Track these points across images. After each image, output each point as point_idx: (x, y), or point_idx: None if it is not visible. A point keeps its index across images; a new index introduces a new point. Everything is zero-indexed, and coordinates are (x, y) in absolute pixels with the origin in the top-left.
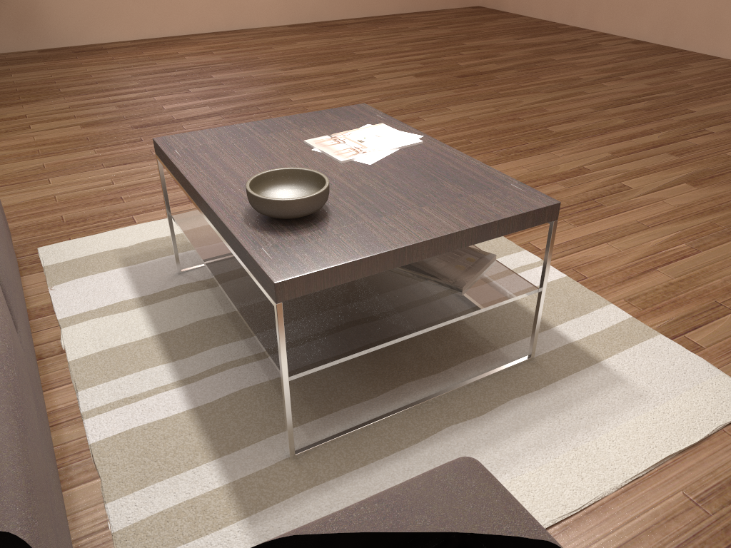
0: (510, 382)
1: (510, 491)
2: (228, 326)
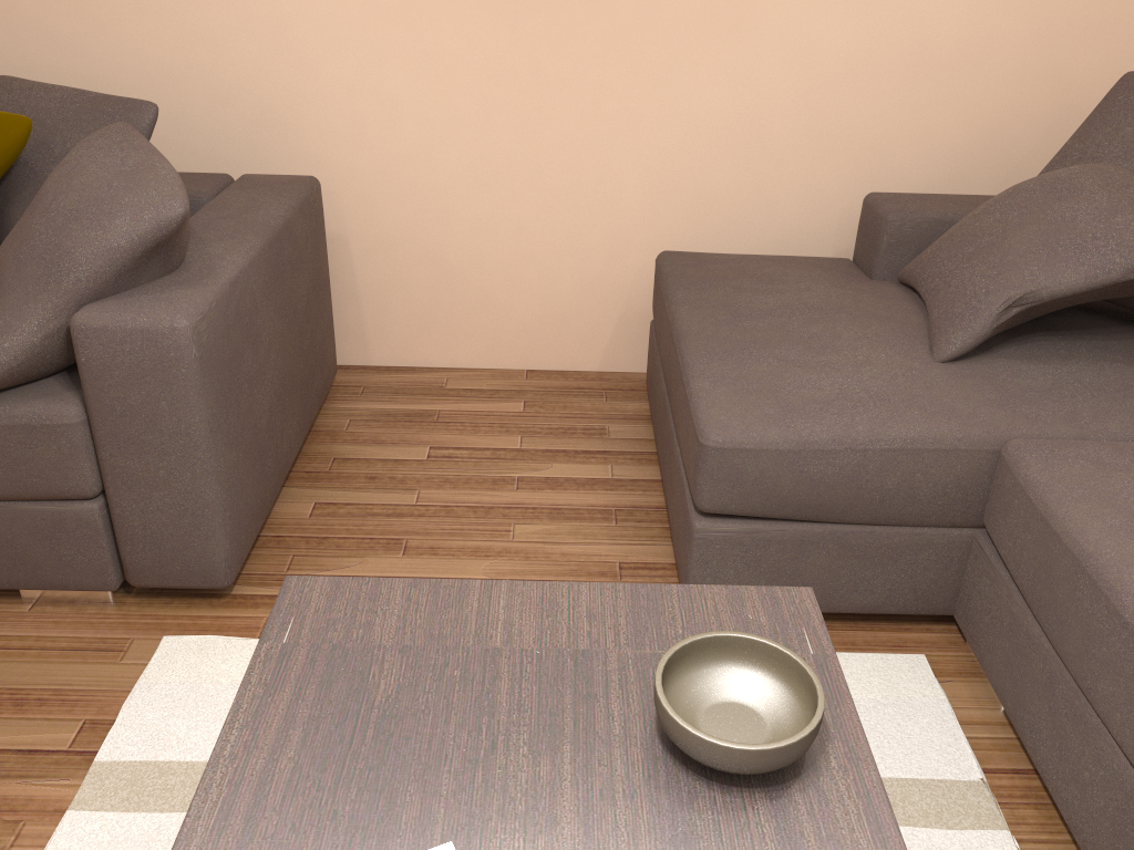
0: None
1: None
2: None
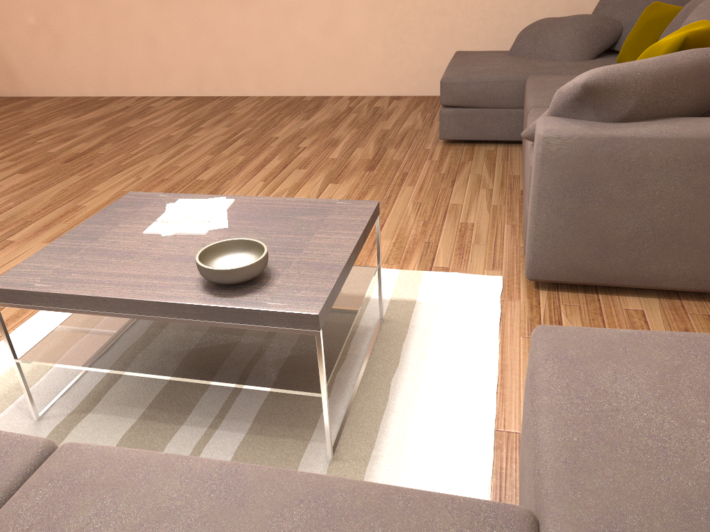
0: (390, 338)
1: (462, 387)
2: (154, 425)
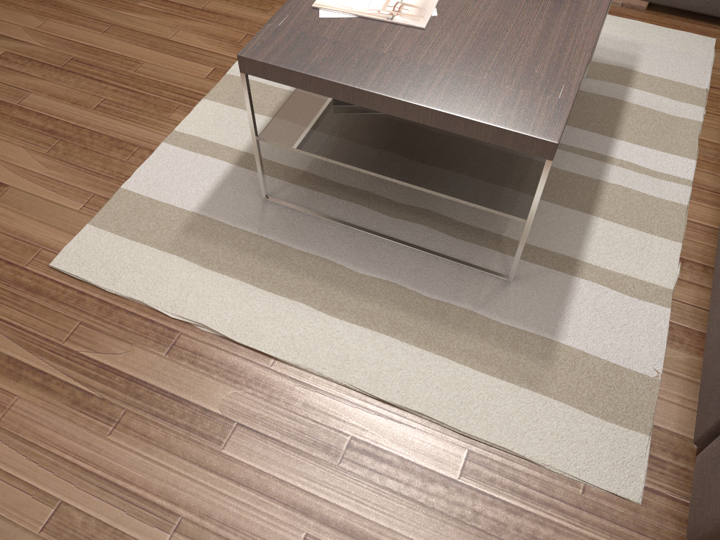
0: None
1: None
2: None
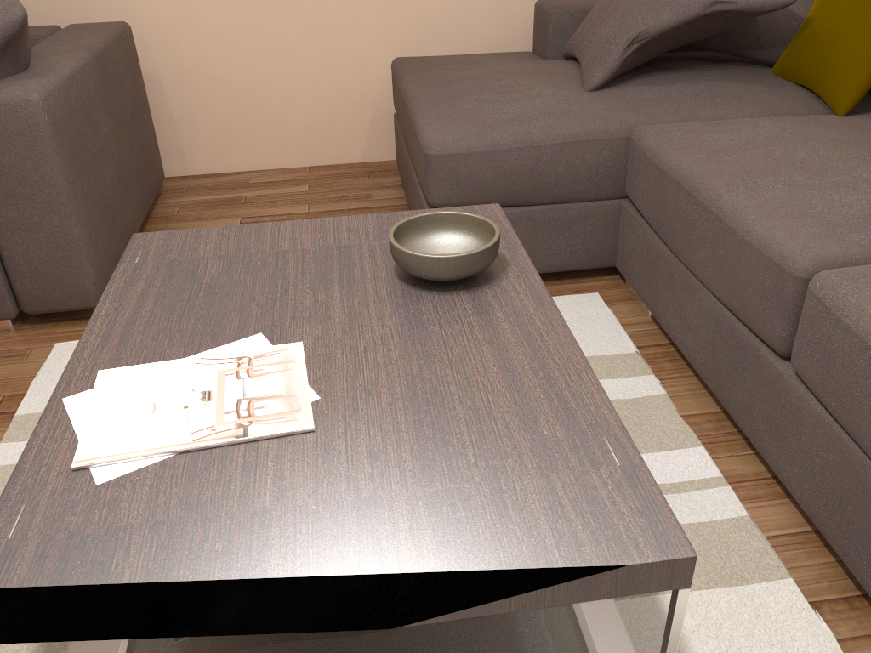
0: None
1: None
2: None
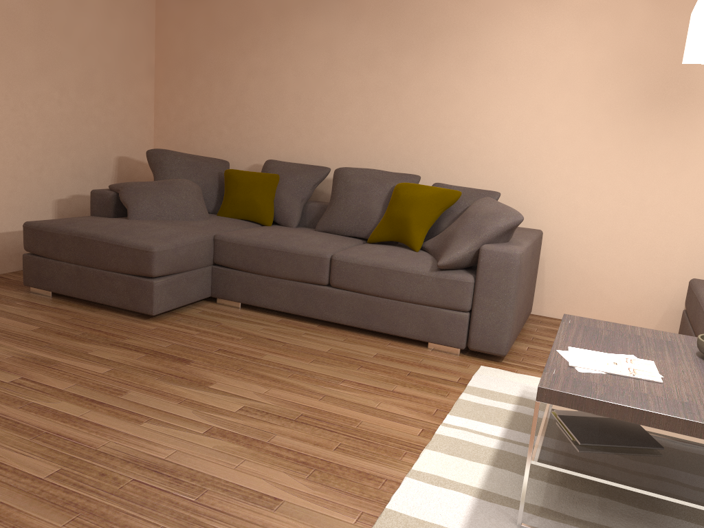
0: None
1: None
2: None
